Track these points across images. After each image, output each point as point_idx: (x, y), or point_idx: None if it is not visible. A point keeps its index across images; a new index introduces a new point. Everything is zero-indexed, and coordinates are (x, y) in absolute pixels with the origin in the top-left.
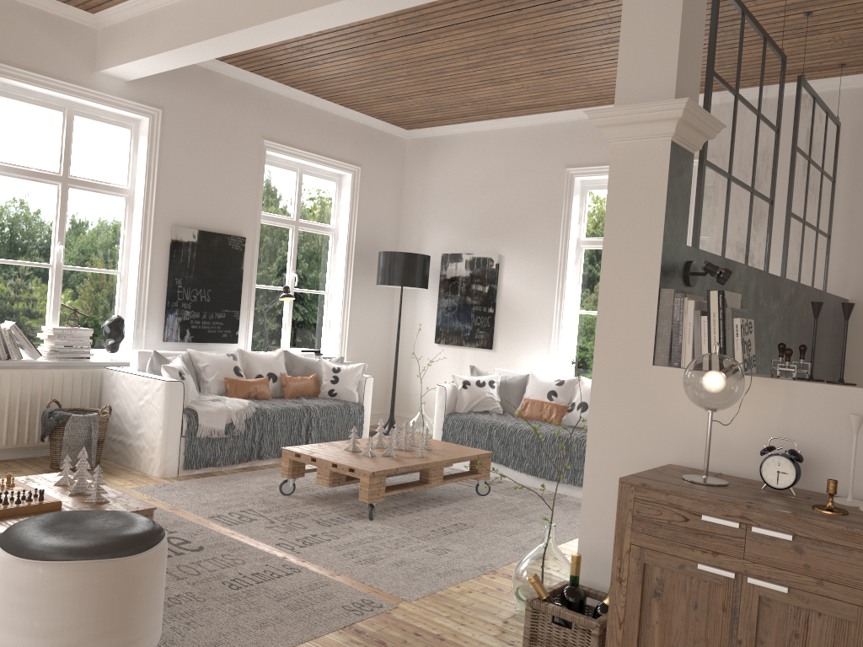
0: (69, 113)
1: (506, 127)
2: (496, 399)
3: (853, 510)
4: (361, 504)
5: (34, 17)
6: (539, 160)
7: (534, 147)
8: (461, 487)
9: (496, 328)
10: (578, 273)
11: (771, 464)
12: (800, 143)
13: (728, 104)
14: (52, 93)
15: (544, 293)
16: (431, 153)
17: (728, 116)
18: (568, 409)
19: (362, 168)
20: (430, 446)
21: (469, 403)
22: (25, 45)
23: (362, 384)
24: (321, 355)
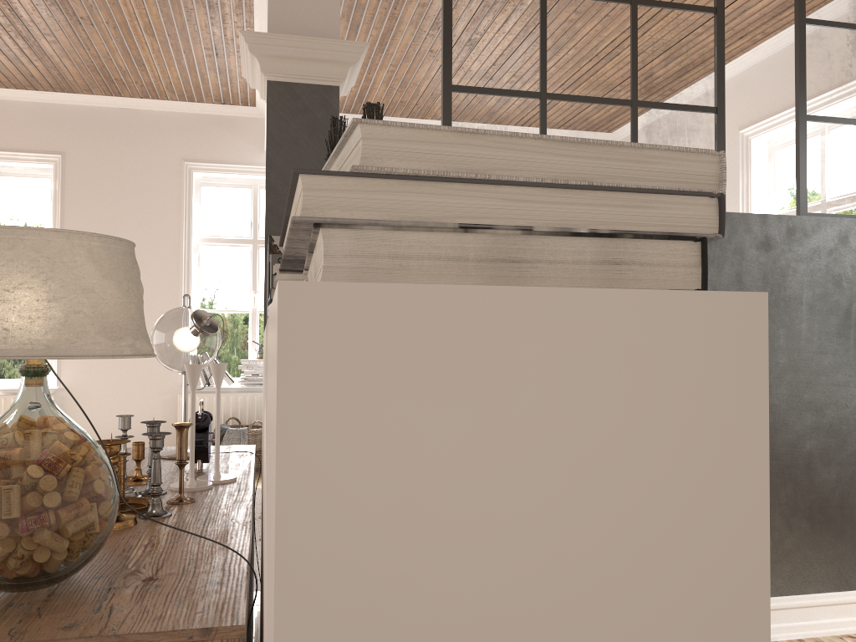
0: (255, 188)
1: None
2: None
3: (166, 484)
4: None
5: (214, 121)
6: None
7: None
8: None
9: None
10: None
11: None
12: (824, 12)
13: (517, 8)
14: (235, 175)
15: None
16: None
17: (520, 22)
18: None
19: None
20: None
21: None
22: (208, 145)
23: None
24: None
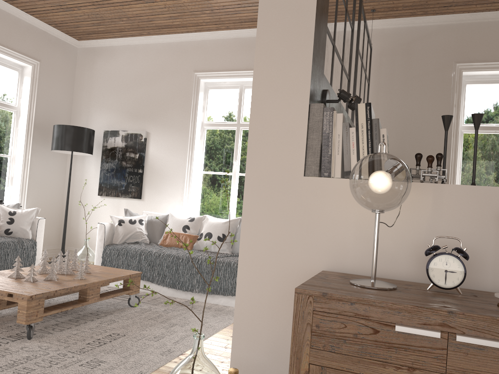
0: None
1: (152, 42)
2: (144, 233)
3: None
4: (23, 324)
5: None
6: (176, 66)
7: (172, 57)
8: (116, 301)
9: (144, 184)
10: (202, 145)
11: (439, 264)
12: (359, 47)
13: None
14: None
15: (179, 159)
16: (96, 59)
17: None
18: (198, 238)
19: (41, 63)
20: (90, 270)
21: (124, 236)
22: None
23: (35, 224)
24: (3, 203)
